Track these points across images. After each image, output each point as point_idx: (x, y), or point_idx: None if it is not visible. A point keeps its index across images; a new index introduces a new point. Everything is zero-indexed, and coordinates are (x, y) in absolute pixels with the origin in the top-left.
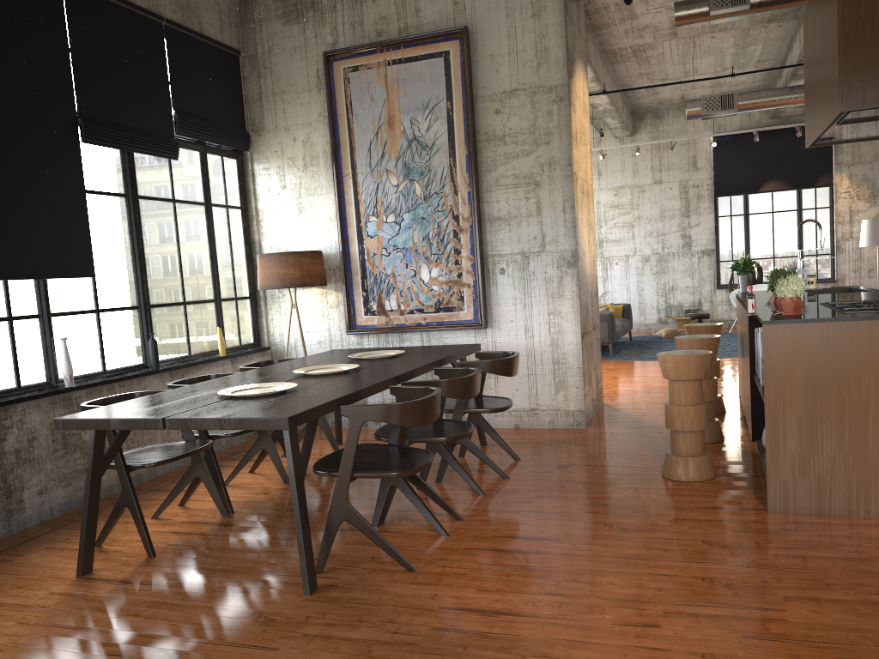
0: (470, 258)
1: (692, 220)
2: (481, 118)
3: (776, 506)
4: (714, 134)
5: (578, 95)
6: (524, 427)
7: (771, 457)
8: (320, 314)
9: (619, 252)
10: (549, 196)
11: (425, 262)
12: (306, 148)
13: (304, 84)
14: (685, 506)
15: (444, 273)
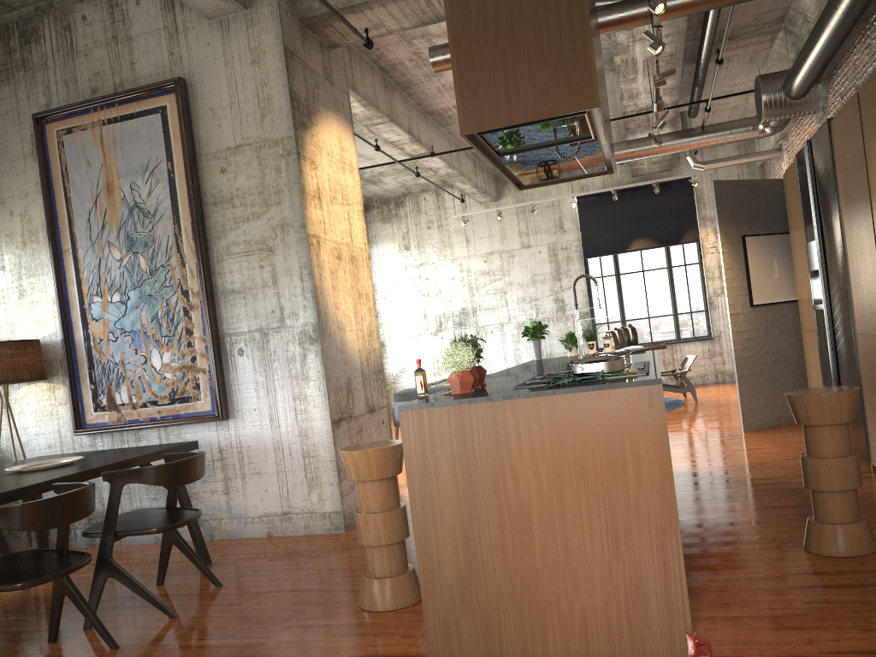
0: (204, 339)
1: (563, 283)
2: (207, 179)
3: (439, 652)
4: (573, 194)
5: (325, 150)
6: (277, 535)
7: (426, 586)
8: (49, 413)
9: (493, 320)
10: (285, 263)
11: (156, 346)
12: (24, 222)
13: (18, 151)
14: (338, 655)
15: (176, 357)
